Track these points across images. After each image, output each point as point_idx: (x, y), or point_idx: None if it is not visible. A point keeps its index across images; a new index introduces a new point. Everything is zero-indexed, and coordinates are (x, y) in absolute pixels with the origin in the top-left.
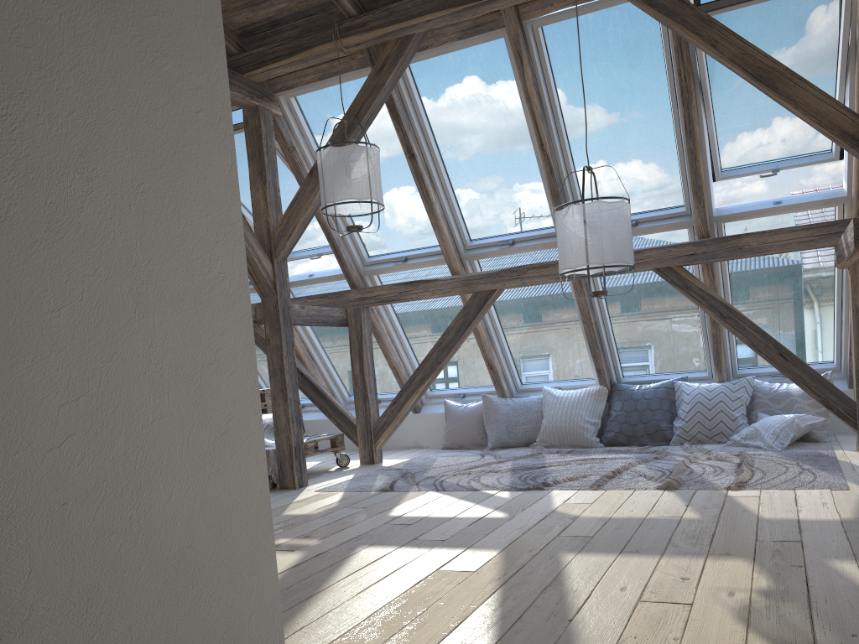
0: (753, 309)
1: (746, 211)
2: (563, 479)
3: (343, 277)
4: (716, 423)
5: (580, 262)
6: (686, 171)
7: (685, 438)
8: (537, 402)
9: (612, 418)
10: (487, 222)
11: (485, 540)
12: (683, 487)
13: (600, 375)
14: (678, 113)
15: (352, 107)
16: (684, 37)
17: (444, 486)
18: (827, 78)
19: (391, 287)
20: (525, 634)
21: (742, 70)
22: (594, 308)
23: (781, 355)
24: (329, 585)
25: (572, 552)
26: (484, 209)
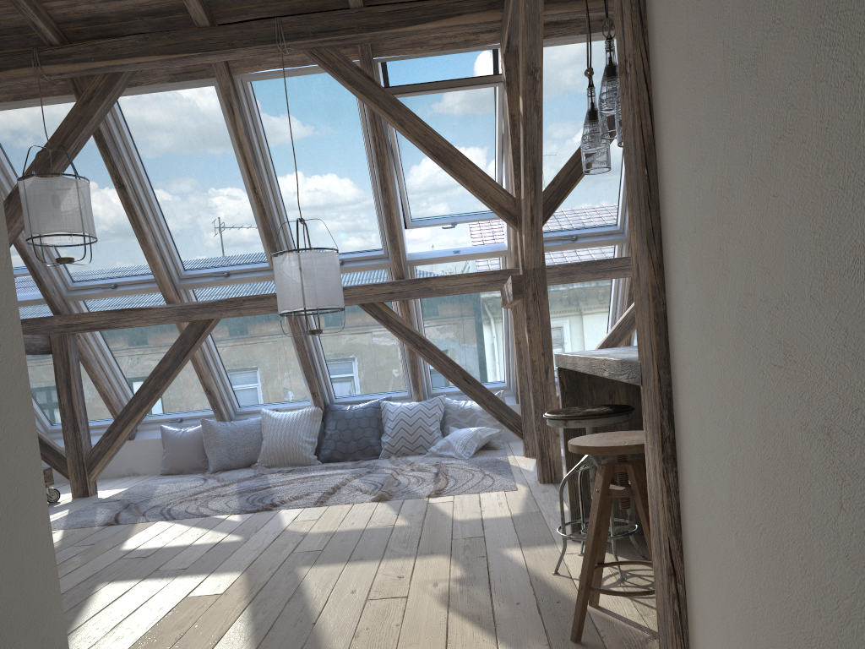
0: (442, 338)
1: (432, 258)
2: (289, 498)
3: (44, 302)
4: (417, 437)
5: (298, 305)
6: (383, 220)
7: (392, 451)
8: (256, 425)
9: (328, 437)
10: (202, 254)
11: (226, 564)
12: (393, 498)
13: (315, 397)
14: (374, 171)
15: (56, 135)
16: (377, 113)
17: (173, 515)
18: (489, 156)
19: (101, 314)
20: (278, 640)
21: (425, 148)
22: (307, 336)
23: (465, 379)
24: (79, 625)
25: (307, 565)
26: (198, 241)
